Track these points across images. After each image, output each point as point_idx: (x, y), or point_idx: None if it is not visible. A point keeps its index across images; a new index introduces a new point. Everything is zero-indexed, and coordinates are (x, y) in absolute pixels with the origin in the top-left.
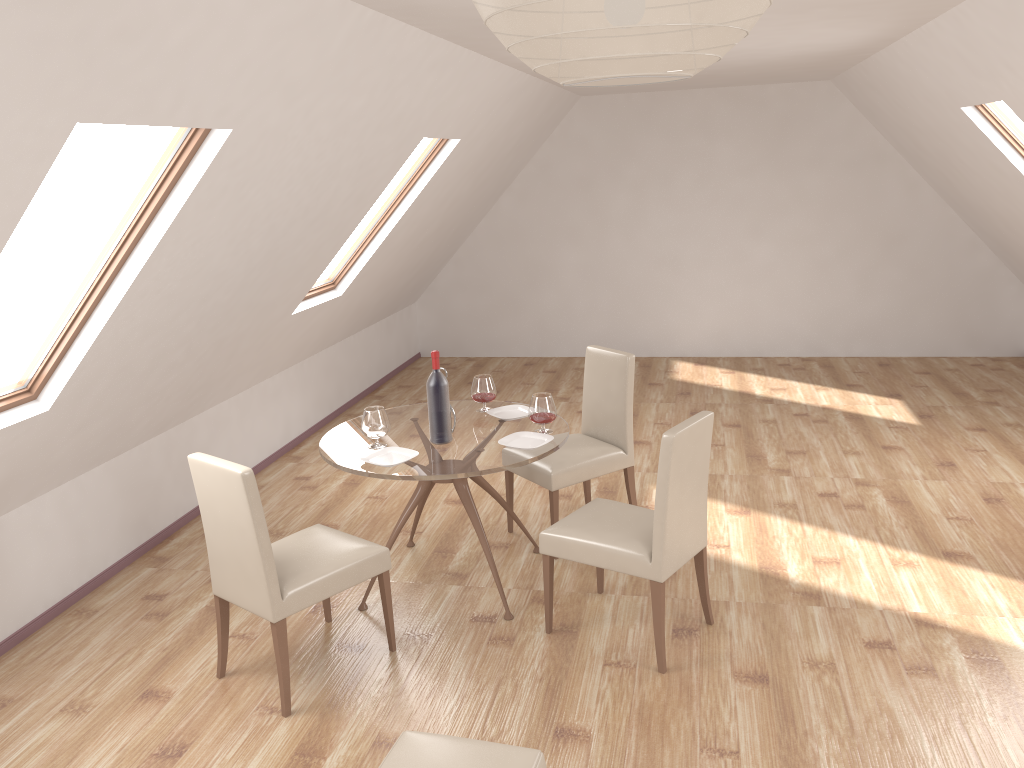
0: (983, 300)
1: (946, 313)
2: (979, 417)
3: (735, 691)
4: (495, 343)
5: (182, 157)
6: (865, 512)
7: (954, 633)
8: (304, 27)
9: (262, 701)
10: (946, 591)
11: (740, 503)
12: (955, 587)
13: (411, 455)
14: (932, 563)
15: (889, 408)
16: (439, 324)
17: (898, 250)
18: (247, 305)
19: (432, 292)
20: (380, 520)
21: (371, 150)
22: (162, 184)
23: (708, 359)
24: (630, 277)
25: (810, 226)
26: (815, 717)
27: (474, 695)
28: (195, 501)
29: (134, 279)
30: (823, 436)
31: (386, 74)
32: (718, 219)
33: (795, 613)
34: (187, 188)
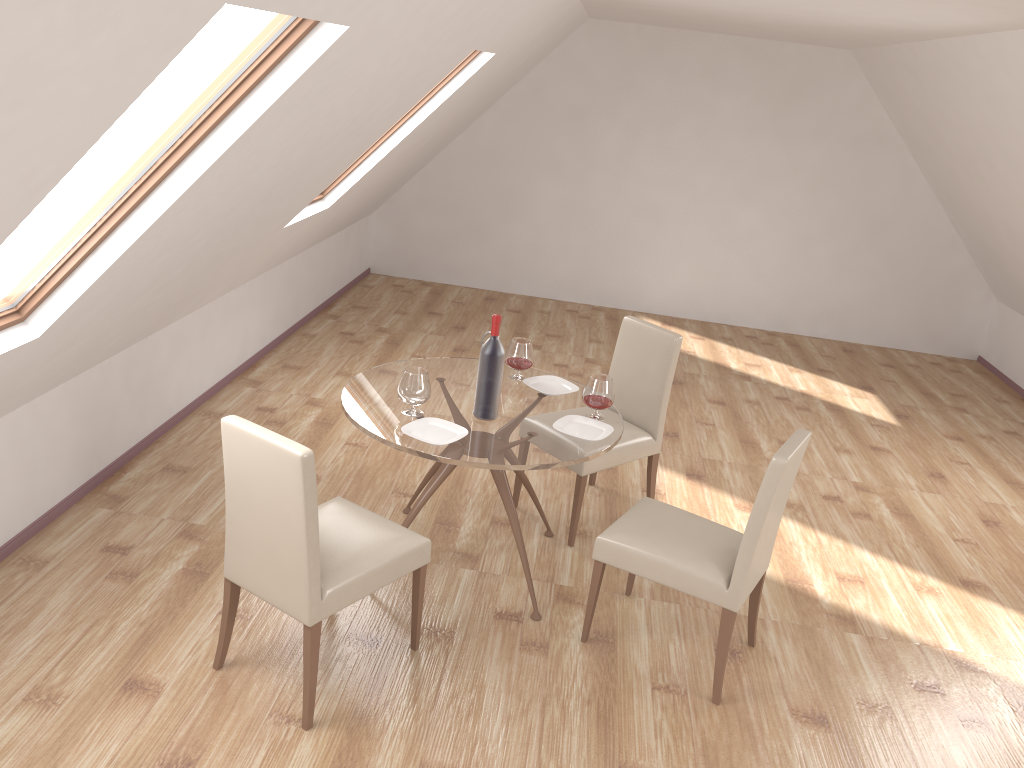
0: (950, 300)
1: (913, 307)
2: (953, 424)
3: (797, 734)
4: (454, 270)
5: (277, 51)
6: (873, 523)
7: (995, 679)
8: None
9: (274, 706)
10: (975, 627)
11: (747, 498)
12: (982, 623)
13: (459, 432)
14: (953, 592)
15: (865, 402)
16: (395, 241)
17: (881, 237)
18: (256, 219)
19: (393, 205)
20: (366, 475)
21: (433, 60)
22: (244, 81)
23: (674, 319)
24: (608, 222)
25: (800, 199)
26: None
27: (519, 717)
28: (149, 428)
29: (182, 194)
30: (810, 427)
31: None
32: (709, 176)
33: (835, 640)
34: (274, 91)
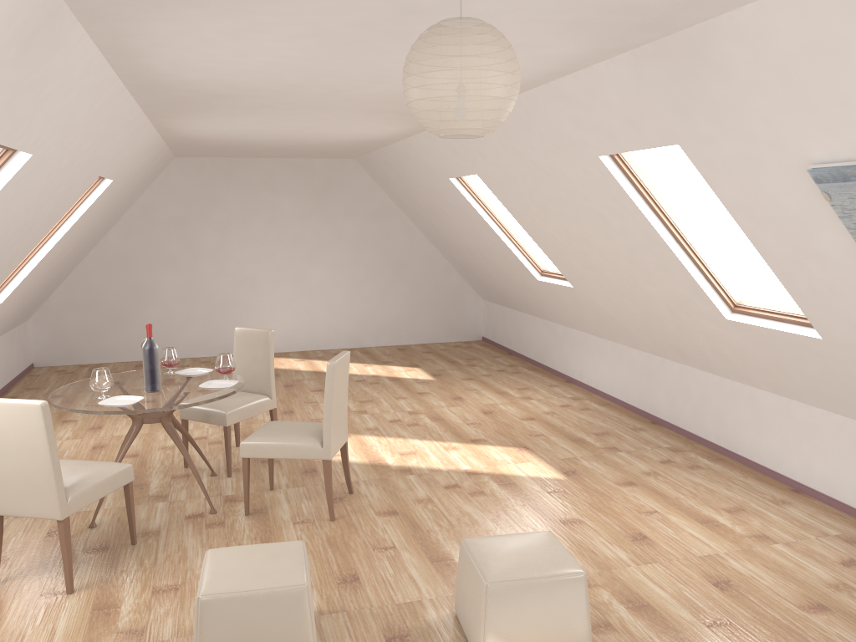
0: (456, 304)
1: (435, 314)
2: (467, 373)
3: (381, 521)
4: (105, 351)
5: None
6: (420, 427)
7: (488, 475)
8: (93, 91)
9: (43, 590)
10: (478, 457)
11: None
12: (482, 455)
13: (138, 399)
14: (466, 446)
15: (414, 372)
16: (52, 338)
17: (404, 272)
18: None
19: (45, 310)
20: None
21: (75, 181)
22: None
23: (282, 353)
24: (219, 294)
25: (347, 256)
26: (430, 523)
27: None
28: None
29: None
30: (379, 391)
31: (107, 127)
32: (284, 251)
33: (400, 480)
34: None
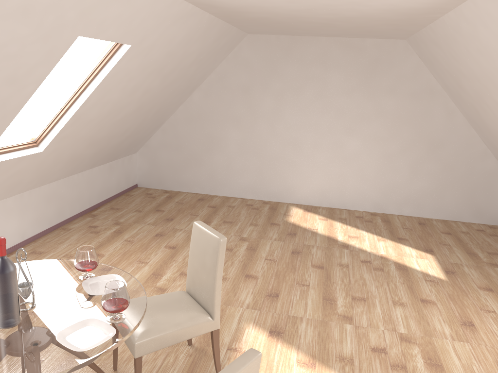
0: (487, 189)
1: (463, 194)
2: (486, 277)
3: None
4: (183, 183)
5: None
6: None
7: None
8: None
9: None
10: None
11: (309, 353)
12: None
13: None
14: None
15: (425, 262)
16: (150, 168)
17: (437, 152)
18: None
19: (147, 147)
20: None
21: None
22: None
23: (313, 207)
24: (269, 151)
25: (384, 131)
26: None
27: None
28: None
29: None
30: (379, 284)
31: None
32: (327, 121)
33: None
34: None
